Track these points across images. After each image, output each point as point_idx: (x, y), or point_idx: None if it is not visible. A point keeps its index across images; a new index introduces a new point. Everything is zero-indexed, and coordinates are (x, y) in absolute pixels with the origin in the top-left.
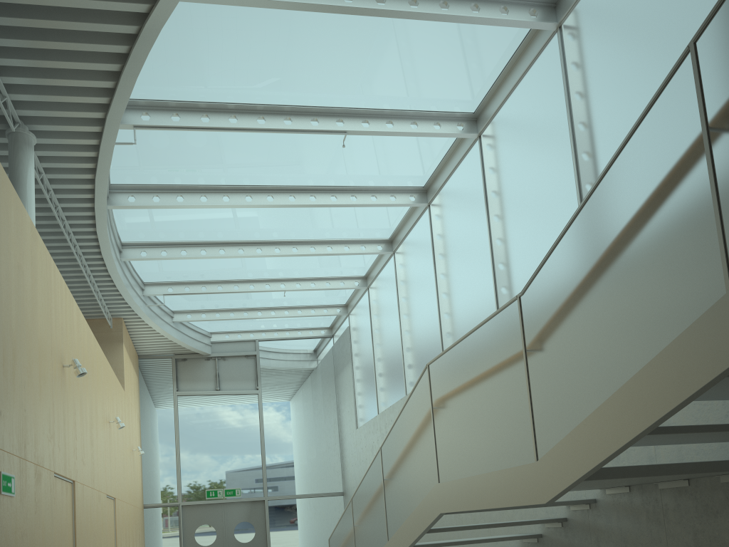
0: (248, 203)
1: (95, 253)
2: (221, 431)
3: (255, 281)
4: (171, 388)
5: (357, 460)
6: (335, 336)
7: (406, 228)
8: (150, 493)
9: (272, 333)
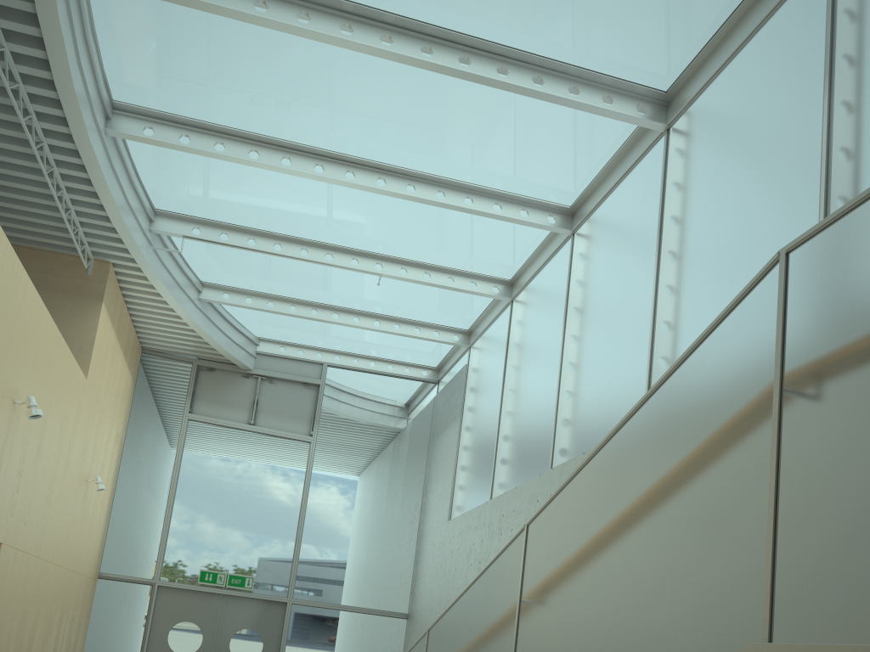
0: (344, 37)
1: (46, 85)
2: (244, 486)
3: (336, 250)
4: (182, 407)
5: (440, 569)
6: (442, 382)
7: (609, 183)
8: (114, 557)
9: (350, 359)
